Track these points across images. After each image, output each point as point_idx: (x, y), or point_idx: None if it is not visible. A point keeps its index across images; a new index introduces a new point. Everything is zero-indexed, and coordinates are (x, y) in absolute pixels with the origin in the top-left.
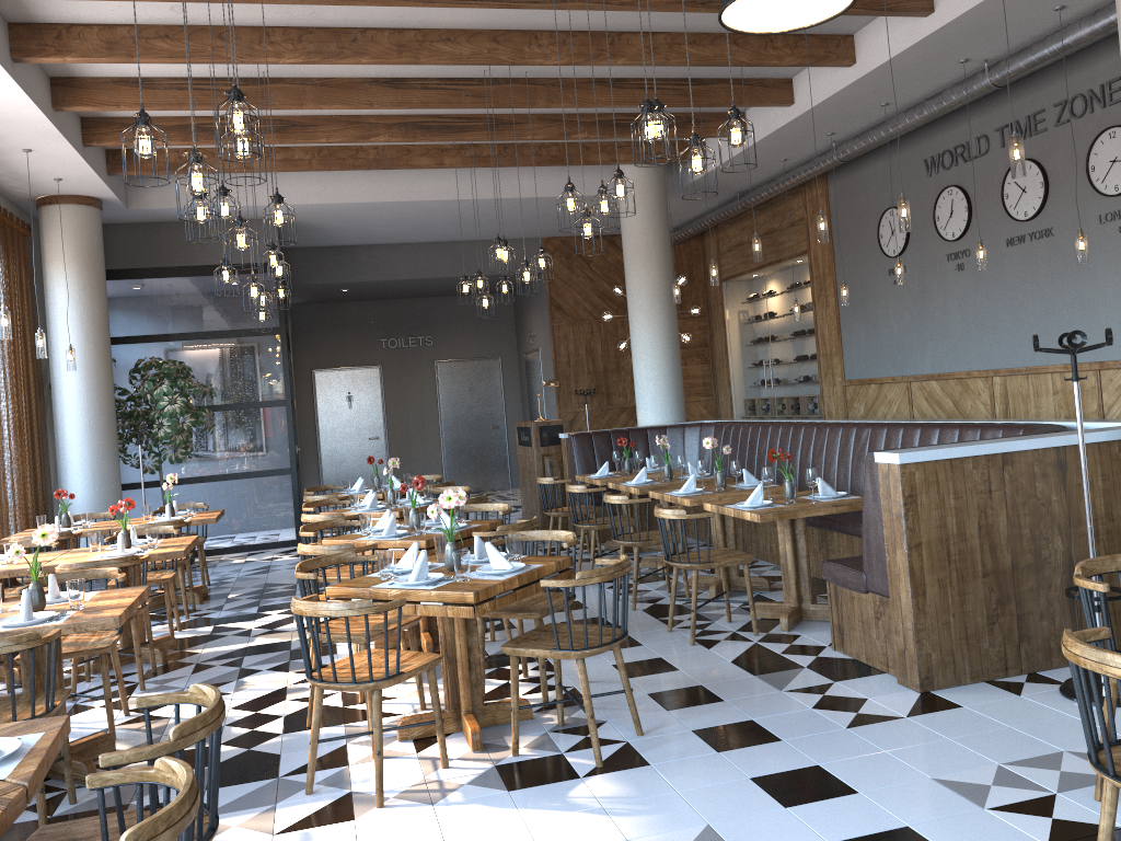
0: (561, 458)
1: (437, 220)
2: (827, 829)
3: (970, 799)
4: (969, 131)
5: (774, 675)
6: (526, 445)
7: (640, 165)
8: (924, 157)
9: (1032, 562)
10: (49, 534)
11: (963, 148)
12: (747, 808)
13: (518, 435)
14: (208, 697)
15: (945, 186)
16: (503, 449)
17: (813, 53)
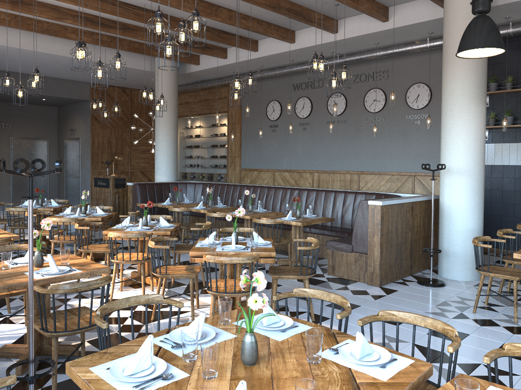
0: (123, 194)
1: (49, 65)
2: (419, 330)
3: (443, 316)
4: (315, 77)
5: (321, 284)
6: (102, 187)
7: (170, 60)
8: (292, 83)
9: (404, 241)
10: (50, 224)
11: (312, 83)
12: (386, 327)
13: (94, 181)
14: (309, 292)
15: (301, 96)
16: (45, 187)
17: (282, 35)
